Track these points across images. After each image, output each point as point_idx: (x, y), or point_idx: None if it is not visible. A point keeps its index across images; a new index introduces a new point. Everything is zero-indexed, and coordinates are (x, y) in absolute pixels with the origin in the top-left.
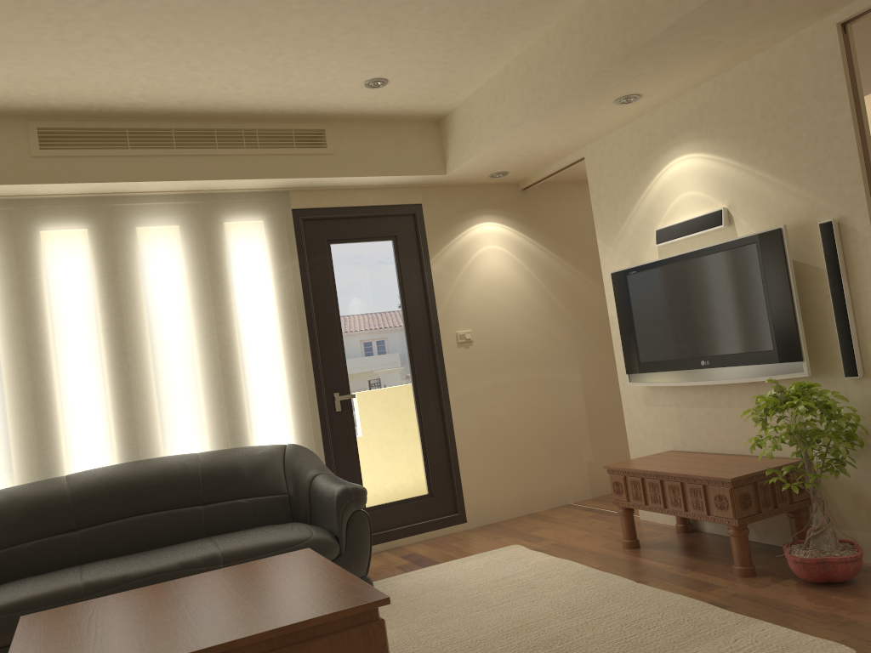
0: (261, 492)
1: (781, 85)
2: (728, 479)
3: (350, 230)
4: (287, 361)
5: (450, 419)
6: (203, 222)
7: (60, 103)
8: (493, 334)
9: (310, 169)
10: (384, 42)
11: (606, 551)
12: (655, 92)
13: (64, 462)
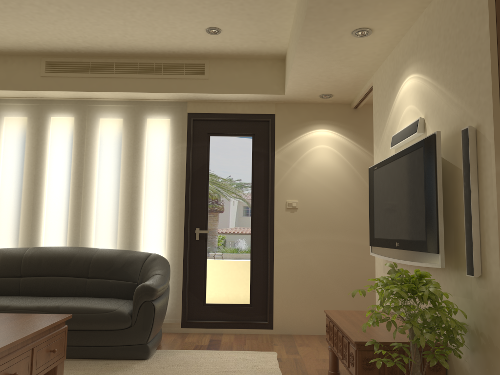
0: (122, 278)
1: (454, 8)
2: (353, 342)
3: (224, 128)
4: (169, 204)
5: (272, 258)
6: (134, 117)
7: (49, 47)
8: (314, 206)
9: (192, 88)
10: (190, 0)
11: (314, 374)
12: (381, 25)
13: (40, 240)
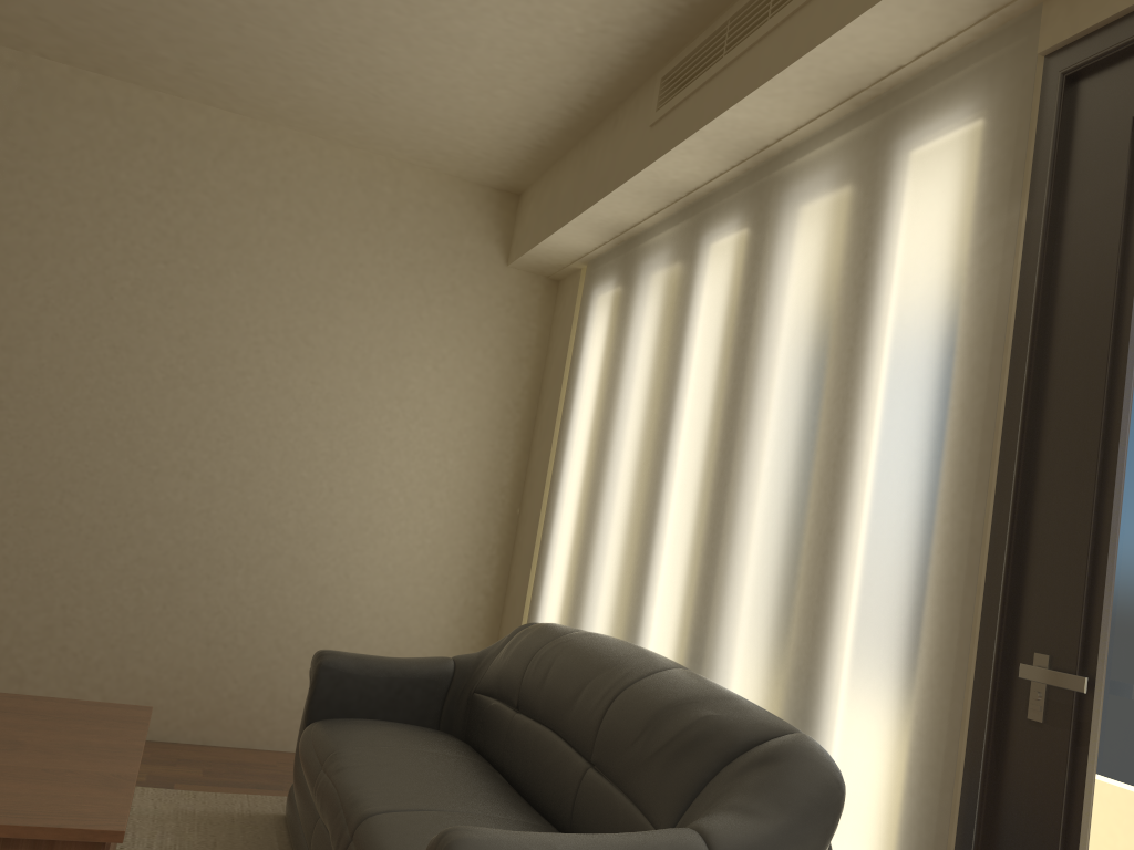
0: (641, 801)
1: None
2: None
3: None
4: (929, 515)
5: None
6: (864, 164)
7: (626, 26)
8: None
9: None
10: None
11: None
12: None
13: (642, 620)
